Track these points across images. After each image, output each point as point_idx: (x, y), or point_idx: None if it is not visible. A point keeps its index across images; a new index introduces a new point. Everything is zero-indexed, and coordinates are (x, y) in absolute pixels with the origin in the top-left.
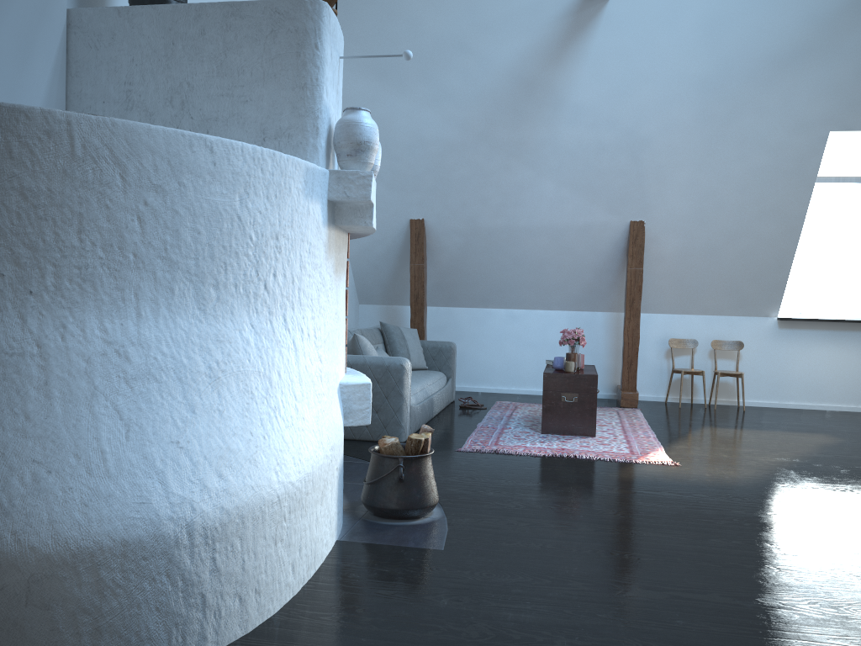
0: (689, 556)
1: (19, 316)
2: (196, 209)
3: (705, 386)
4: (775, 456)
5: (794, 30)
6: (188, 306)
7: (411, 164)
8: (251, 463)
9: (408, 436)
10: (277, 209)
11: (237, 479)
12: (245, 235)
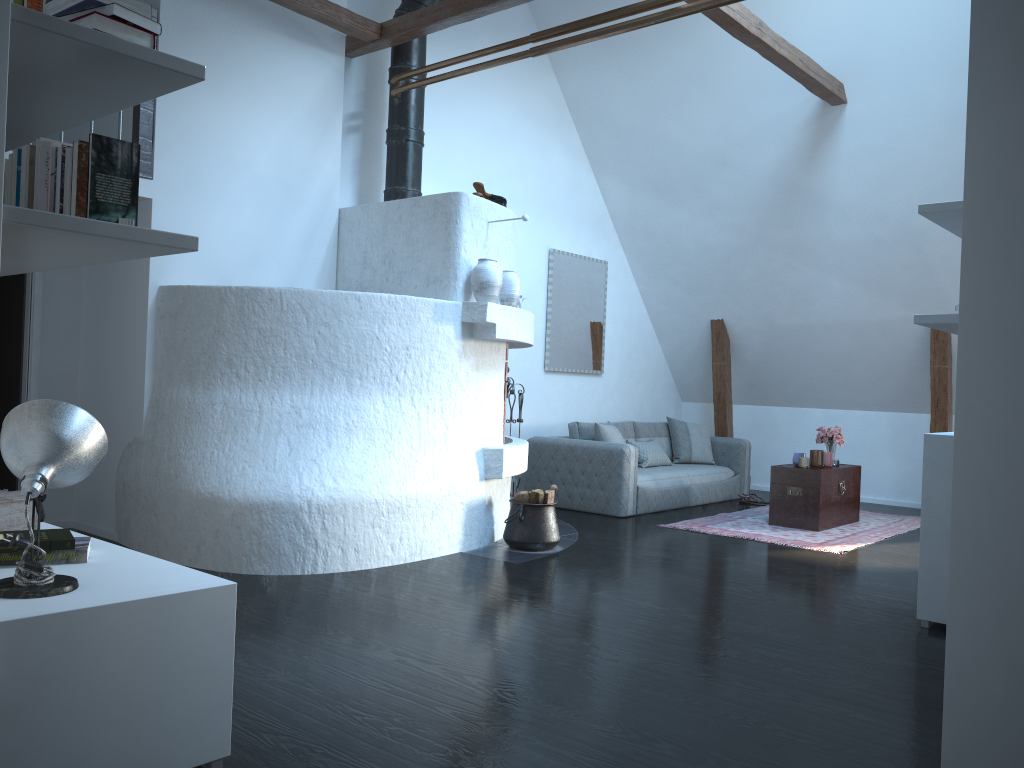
0: (684, 589)
1: (254, 392)
2: (348, 334)
3: None
4: None
5: None
6: (341, 389)
7: (701, 268)
8: (359, 478)
9: (631, 512)
10: (408, 331)
11: (345, 484)
12: (382, 348)
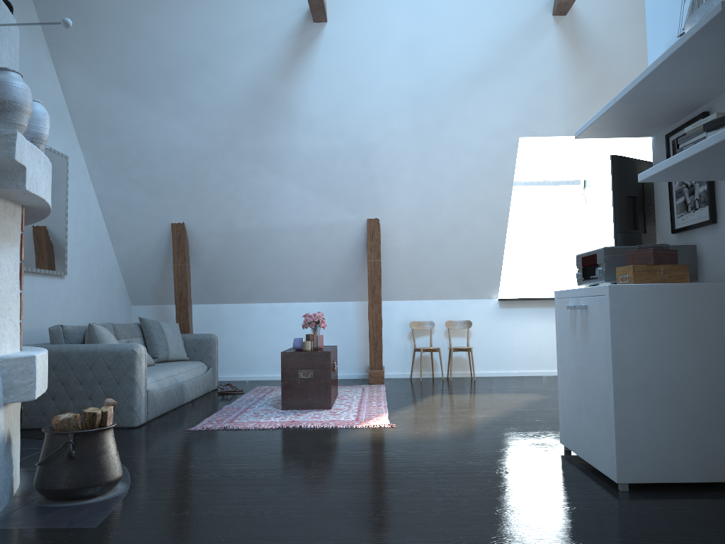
0: (359, 508)
1: None
2: None
3: (441, 361)
4: (485, 413)
5: (480, 52)
6: None
7: (167, 171)
8: None
9: (143, 420)
10: None
11: None
12: None
